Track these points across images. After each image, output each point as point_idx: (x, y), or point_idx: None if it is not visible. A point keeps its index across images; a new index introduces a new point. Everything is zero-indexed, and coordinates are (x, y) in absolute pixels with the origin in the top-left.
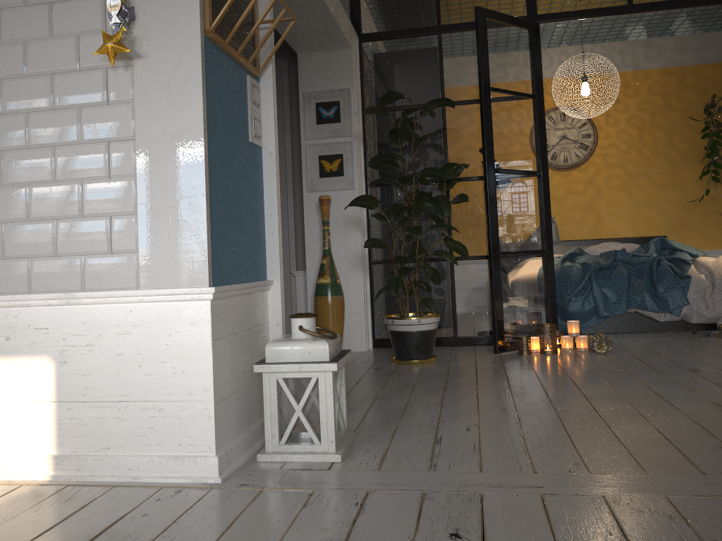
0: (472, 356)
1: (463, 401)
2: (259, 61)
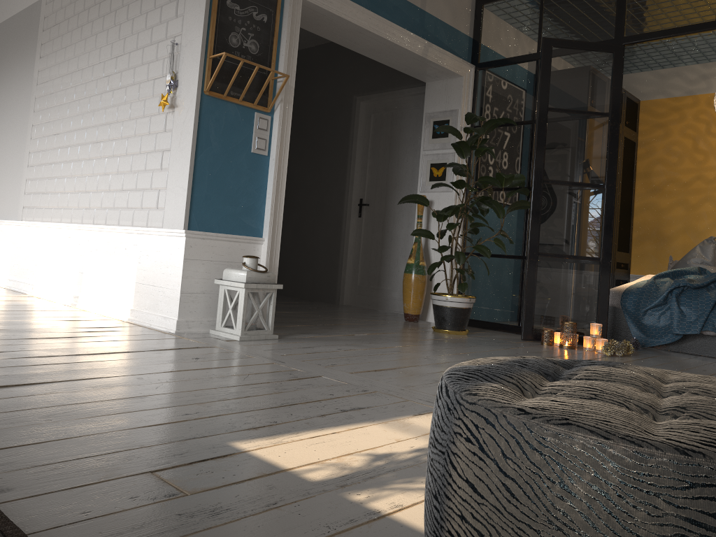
0: (504, 338)
1: (391, 345)
2: (271, 102)
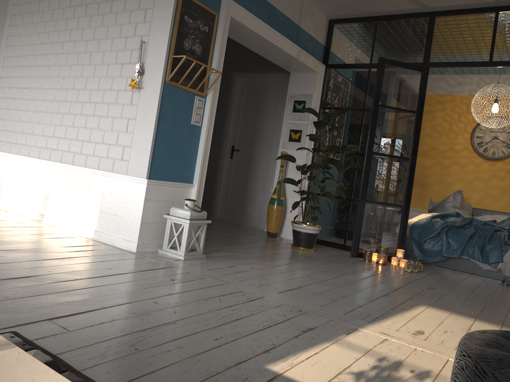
0: (338, 254)
1: (278, 263)
2: (206, 89)
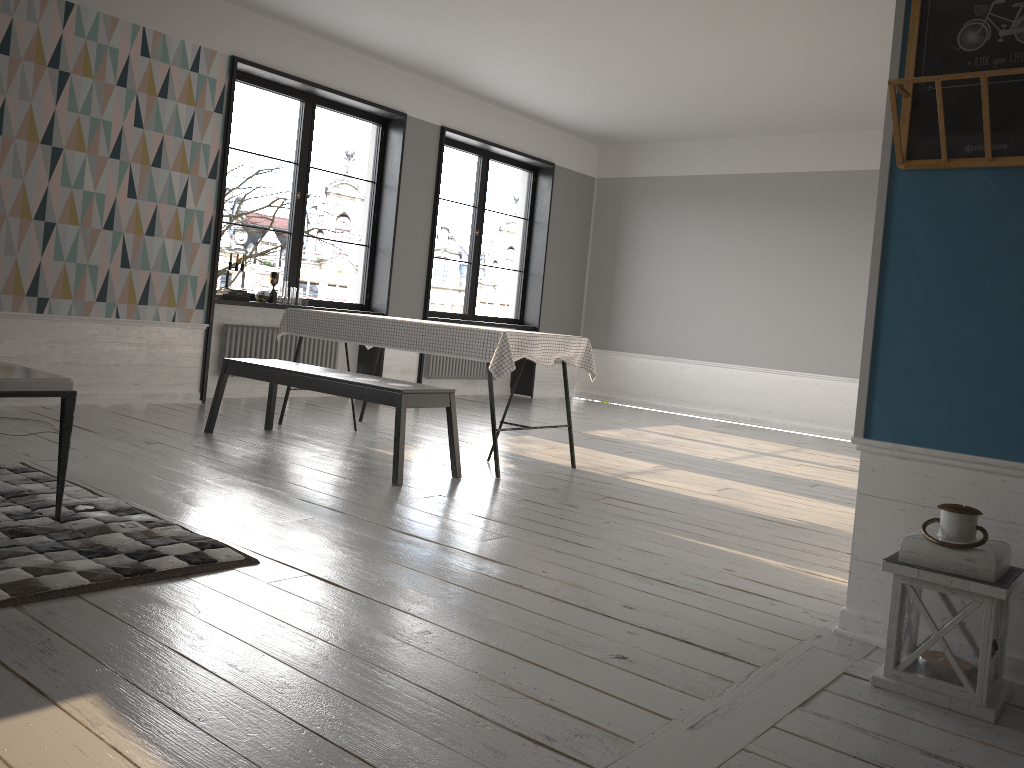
0: None
1: None
2: None
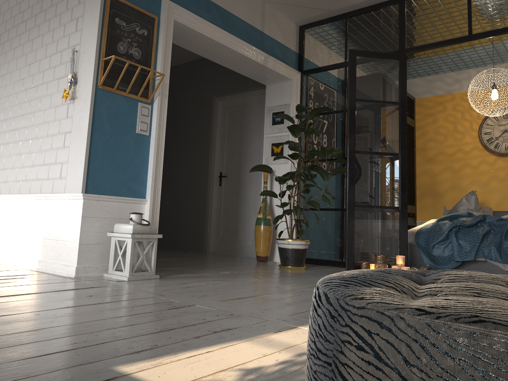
0: (332, 271)
1: (248, 279)
2: (151, 95)
